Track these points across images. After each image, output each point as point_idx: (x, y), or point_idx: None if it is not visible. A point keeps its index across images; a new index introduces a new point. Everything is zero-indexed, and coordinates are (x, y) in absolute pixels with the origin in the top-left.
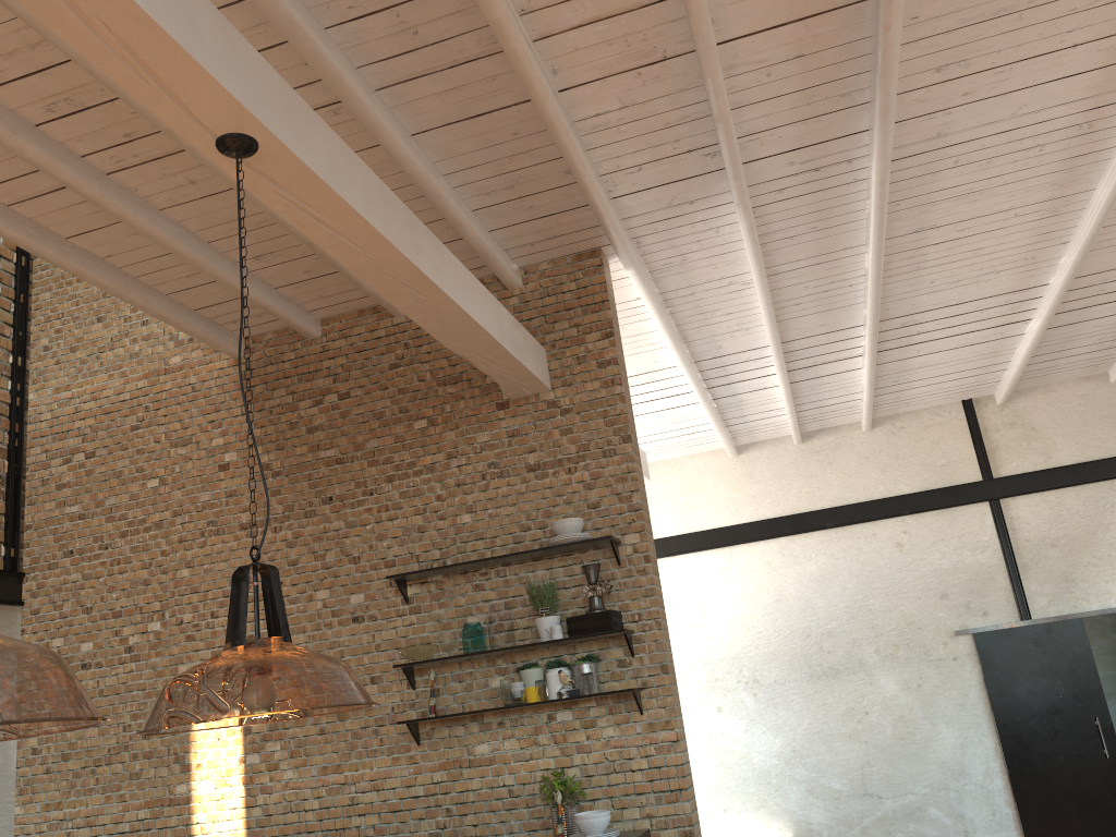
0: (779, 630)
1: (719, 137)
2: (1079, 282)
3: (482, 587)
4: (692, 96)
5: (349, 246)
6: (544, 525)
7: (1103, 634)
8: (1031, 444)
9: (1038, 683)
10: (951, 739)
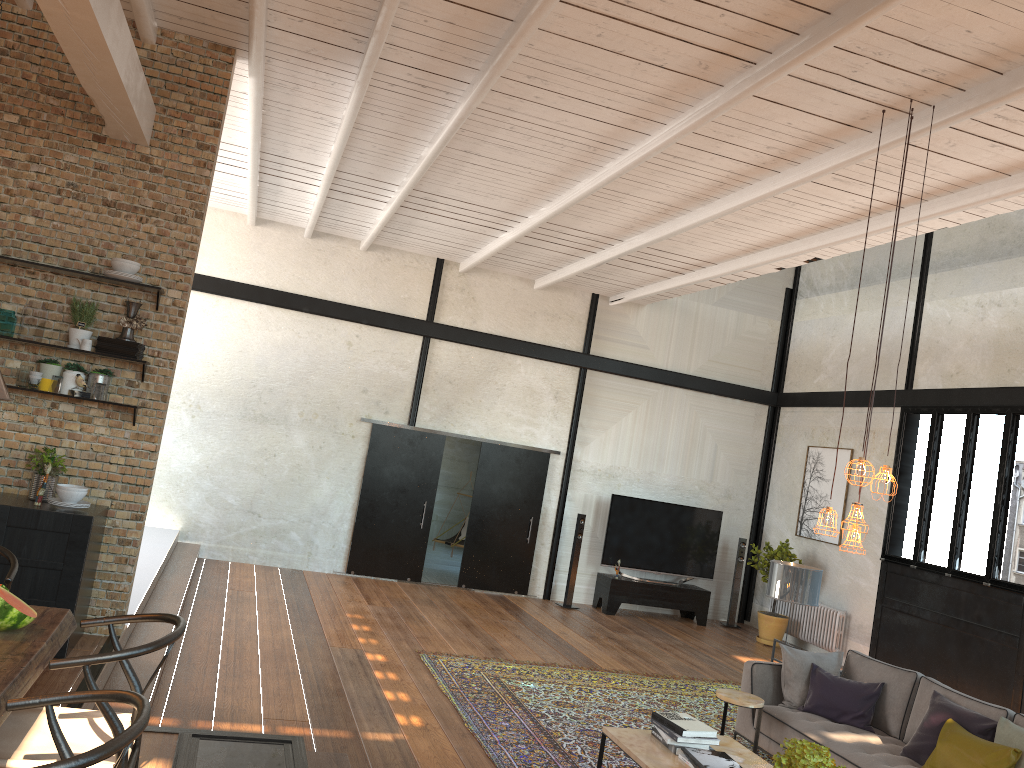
0: (233, 375)
1: (372, 41)
2: (545, 225)
3: (26, 284)
4: (367, 3)
5: (56, 0)
6: (102, 255)
7: (452, 445)
8: (468, 308)
9: (400, 470)
10: (327, 490)
